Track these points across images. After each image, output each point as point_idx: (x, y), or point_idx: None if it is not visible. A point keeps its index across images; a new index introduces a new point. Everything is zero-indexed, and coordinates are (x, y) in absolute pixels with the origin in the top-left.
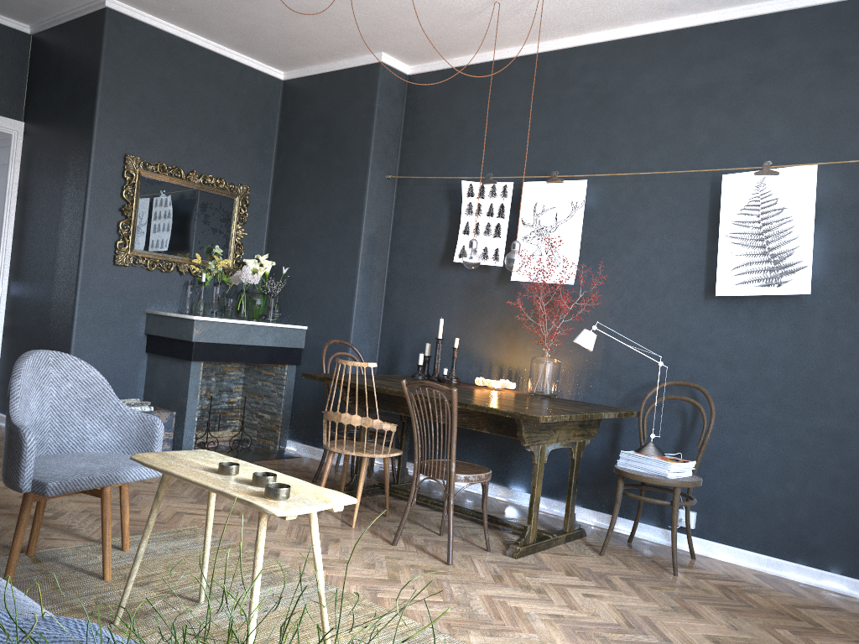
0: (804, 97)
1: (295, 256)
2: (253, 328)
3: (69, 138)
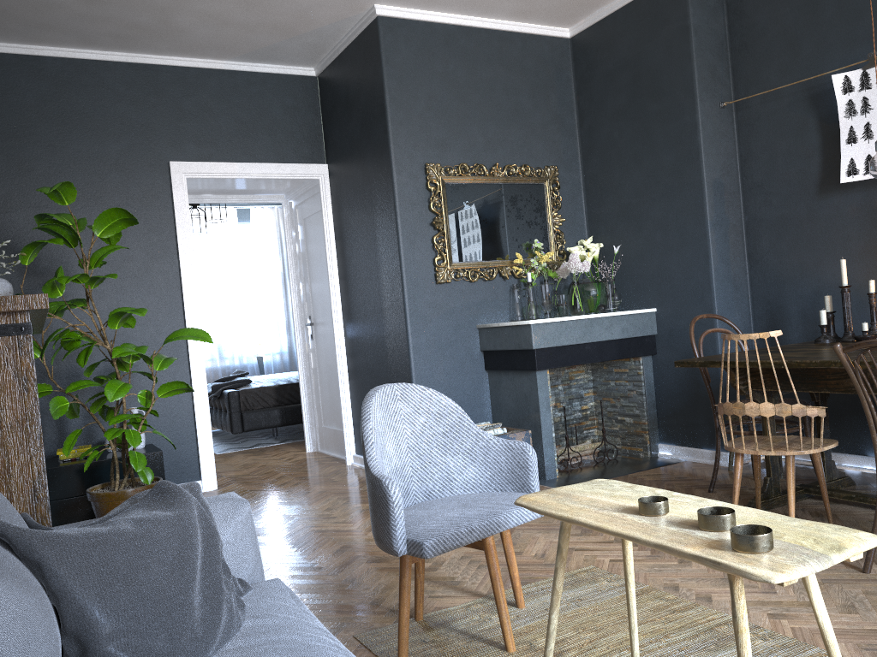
0: None
1: (624, 230)
2: (595, 321)
3: (369, 165)
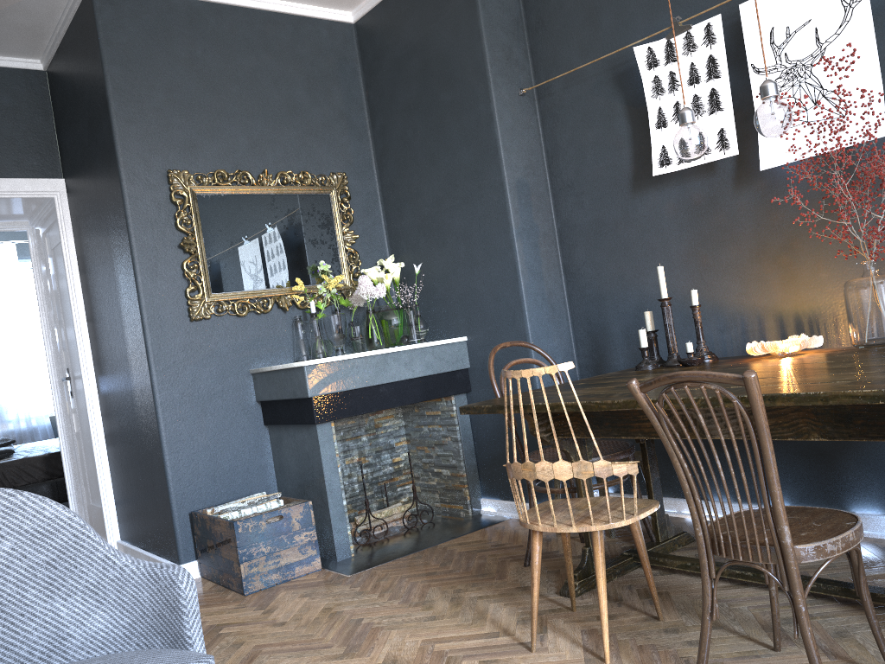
0: None
1: (427, 246)
2: (391, 357)
3: (99, 175)
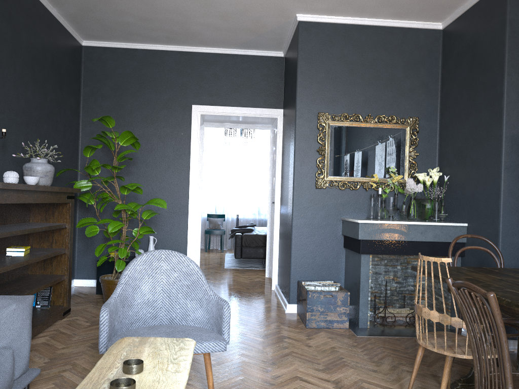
0: None
1: (456, 165)
2: (412, 227)
3: (290, 111)
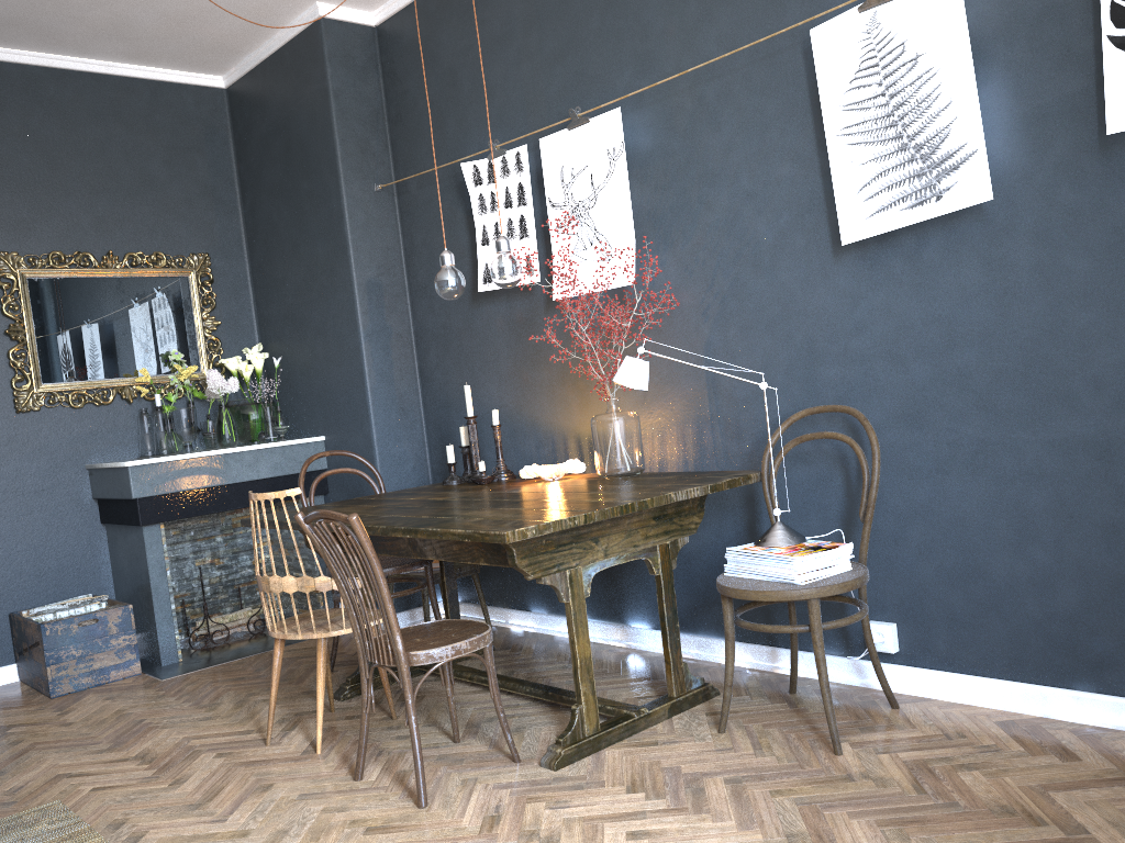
0: None
1: (291, 337)
2: (232, 457)
3: None
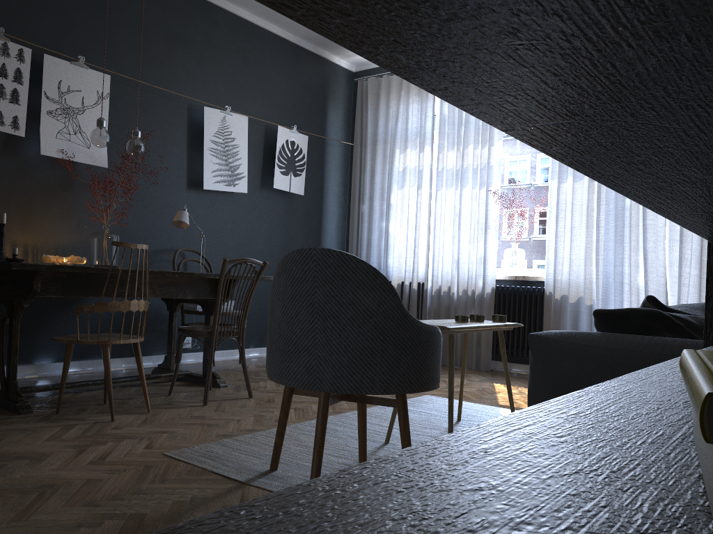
0: (232, 70)
1: None
2: None
3: None
